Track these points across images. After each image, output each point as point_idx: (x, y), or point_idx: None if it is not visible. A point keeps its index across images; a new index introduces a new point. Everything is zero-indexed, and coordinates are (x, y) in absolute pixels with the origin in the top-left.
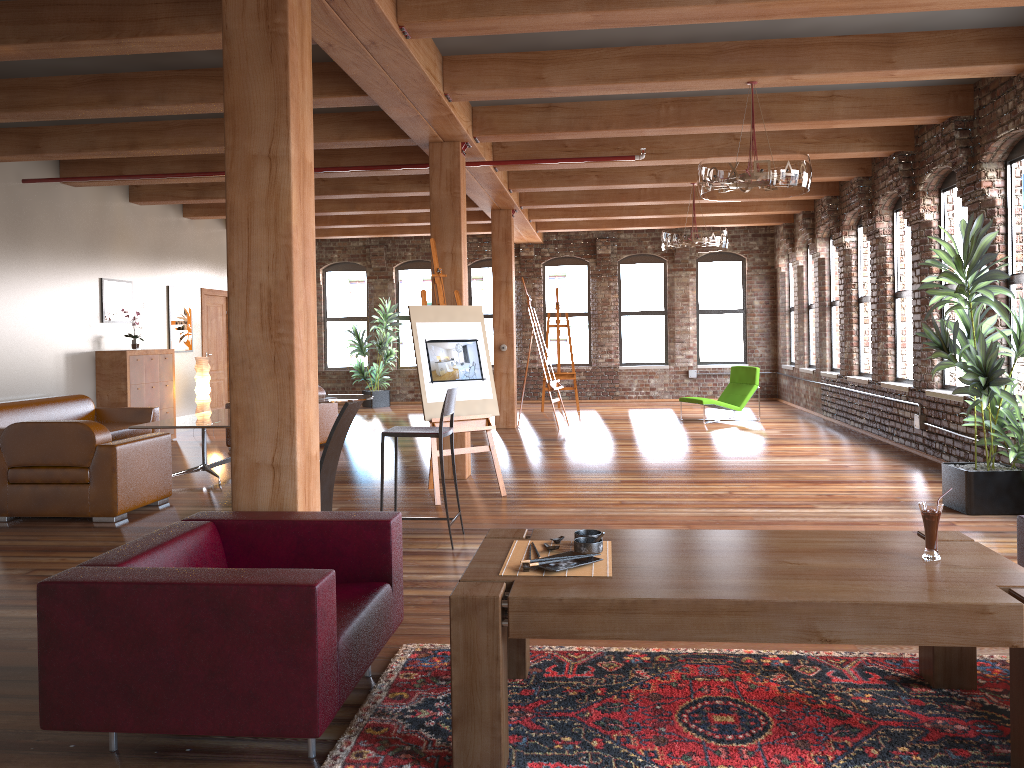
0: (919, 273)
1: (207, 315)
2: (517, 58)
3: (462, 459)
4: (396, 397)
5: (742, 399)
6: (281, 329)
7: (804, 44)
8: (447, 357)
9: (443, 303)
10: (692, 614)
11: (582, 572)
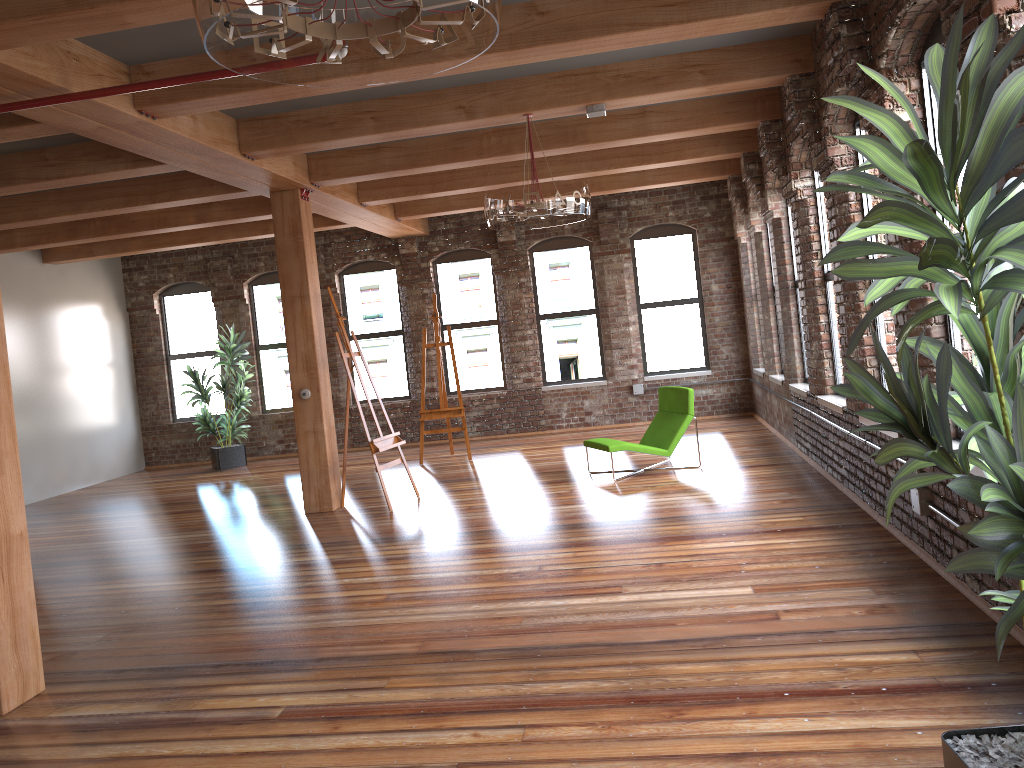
0: None
1: None
2: None
3: None
4: (263, 450)
5: (671, 437)
6: None
7: None
8: None
9: None
10: None
11: None
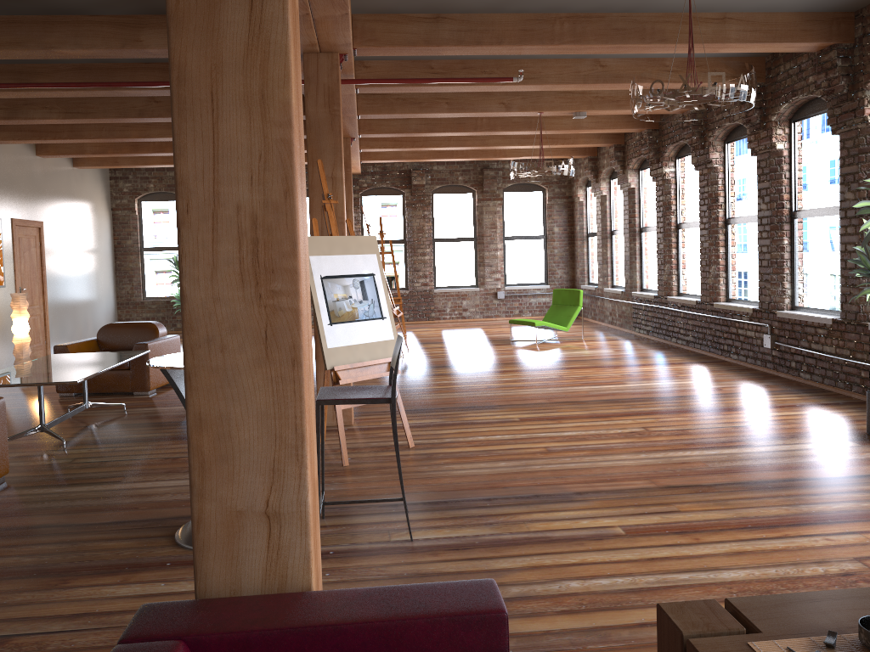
0: (769, 200)
1: (19, 247)
2: None
3: None
4: None
5: (568, 320)
6: (277, 284)
7: None
8: (345, 295)
9: (336, 233)
10: None
11: None
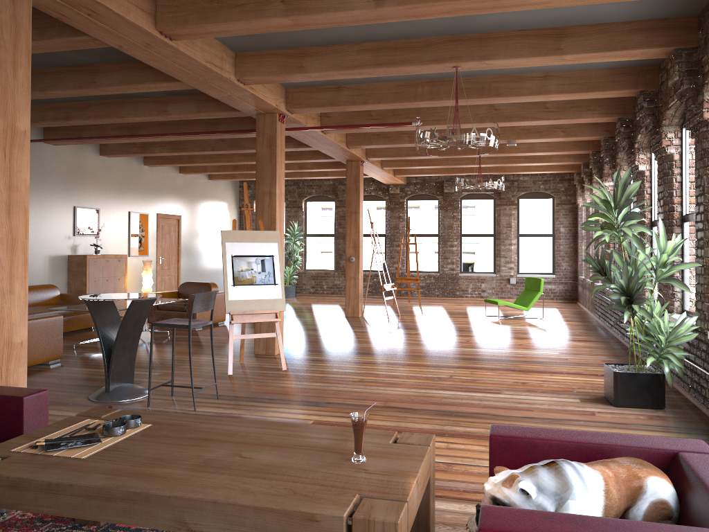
0: None
1: (162, 231)
2: (286, 53)
3: (273, 341)
4: (302, 290)
5: (529, 302)
6: None
7: (493, 37)
8: (248, 268)
9: (249, 229)
10: (97, 498)
11: (72, 453)
